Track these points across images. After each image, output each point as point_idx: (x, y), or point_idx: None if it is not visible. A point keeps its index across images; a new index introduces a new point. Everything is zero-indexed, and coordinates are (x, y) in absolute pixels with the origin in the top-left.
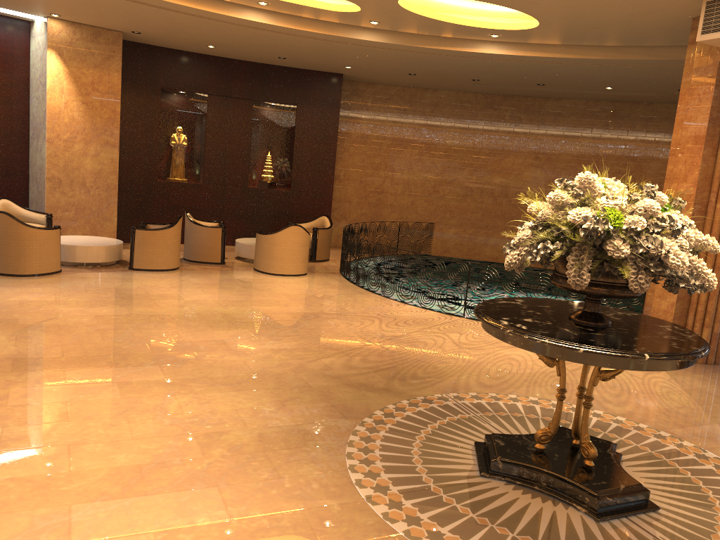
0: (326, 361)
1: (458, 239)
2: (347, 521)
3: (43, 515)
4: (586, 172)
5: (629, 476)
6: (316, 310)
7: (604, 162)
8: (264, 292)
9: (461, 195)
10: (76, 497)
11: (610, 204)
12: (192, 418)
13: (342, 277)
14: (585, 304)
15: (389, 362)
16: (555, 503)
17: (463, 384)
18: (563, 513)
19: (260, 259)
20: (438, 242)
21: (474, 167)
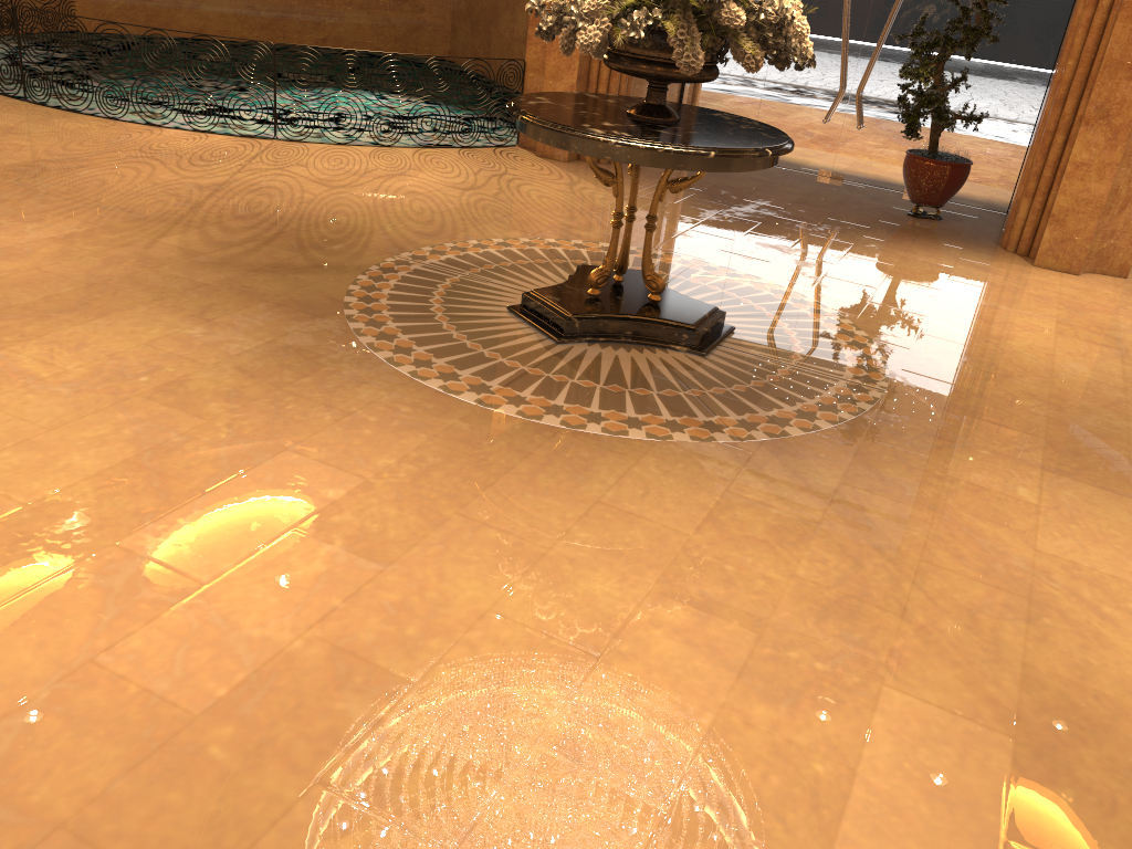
0: (172, 241)
1: None
2: (494, 434)
3: (98, 571)
4: None
5: (700, 302)
6: (23, 158)
7: None
8: None
9: None
10: (105, 532)
11: None
12: (97, 375)
13: None
14: (650, 94)
15: (267, 226)
16: (652, 351)
17: (401, 239)
18: (669, 358)
19: None
20: (87, 5)
21: None
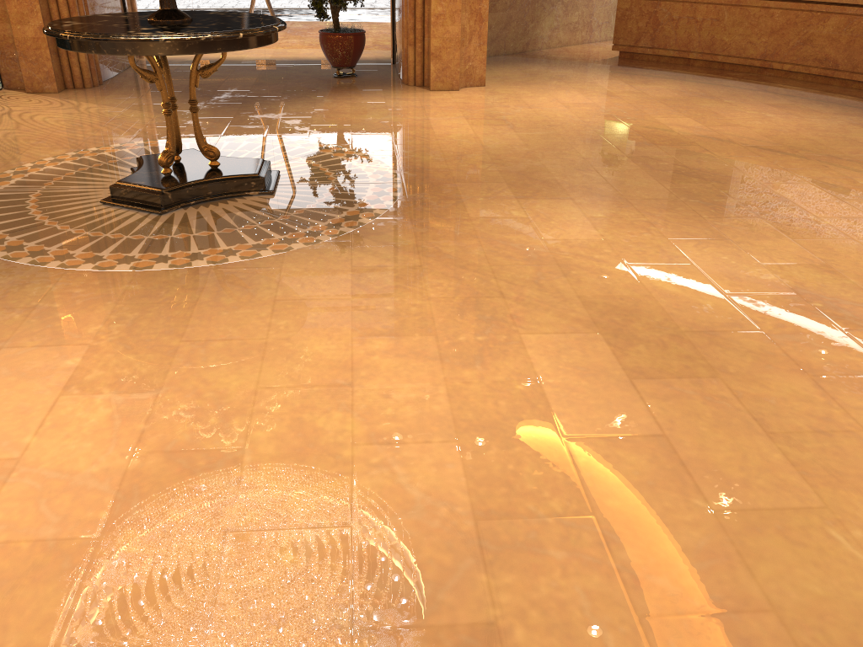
0: None
1: None
2: (164, 285)
3: None
4: None
5: (248, 158)
6: None
7: None
8: None
9: None
10: None
11: None
12: None
13: None
14: (163, 2)
15: None
16: (234, 200)
17: None
18: (250, 201)
19: None
20: None
21: None
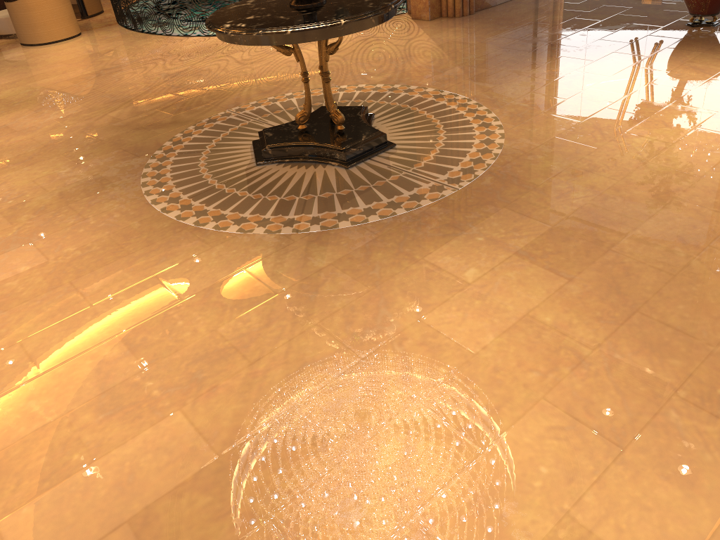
0: (114, 114)
1: None
2: (147, 230)
3: None
4: None
5: (371, 128)
6: (96, 69)
7: None
8: (38, 65)
9: None
10: None
11: None
12: None
13: (120, 27)
14: None
15: (175, 97)
16: (316, 167)
17: (244, 97)
18: (321, 171)
19: (22, 31)
20: None
21: None
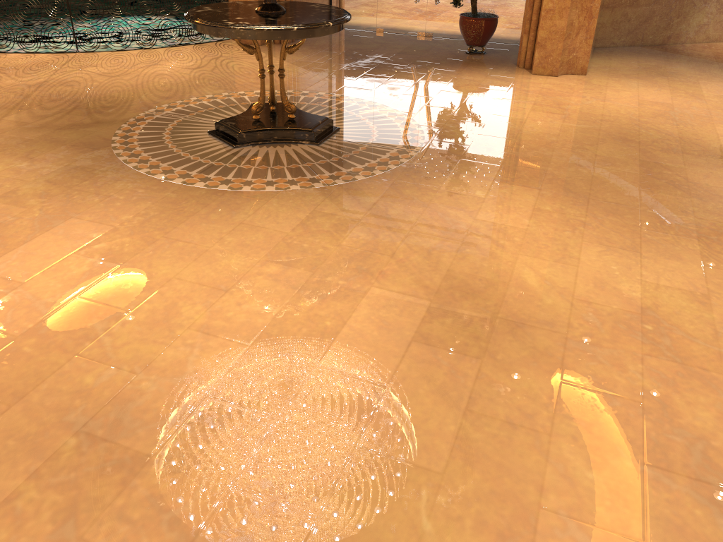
0: (11, 118)
1: None
2: (189, 197)
3: None
4: None
5: (318, 115)
6: None
7: None
8: None
9: None
10: None
11: None
12: None
13: None
14: None
15: (69, 103)
16: (289, 146)
17: (150, 102)
18: (298, 148)
19: None
20: None
21: None
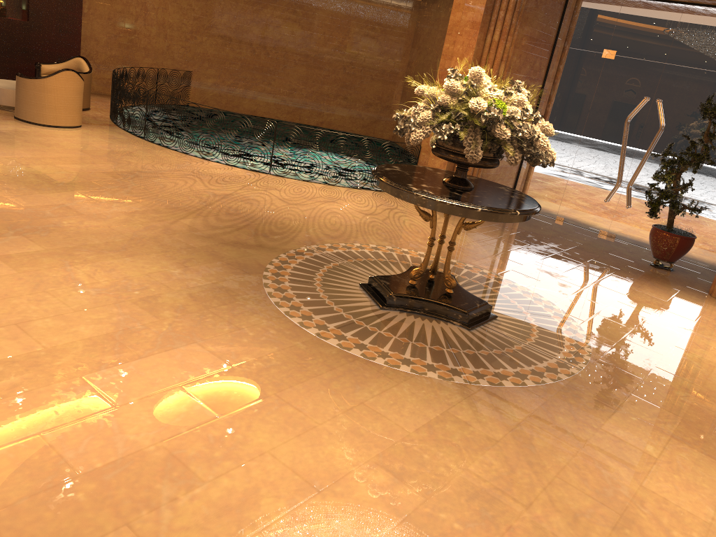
0: (186, 222)
1: (216, 90)
2: (318, 354)
3: (65, 389)
4: (477, 67)
5: (477, 297)
6: (129, 168)
7: (355, 23)
8: (55, 147)
9: (220, 43)
10: (78, 369)
11: (494, 96)
12: (113, 286)
13: (123, 130)
14: (457, 172)
15: (242, 220)
16: (438, 322)
17: (315, 237)
18: (447, 328)
19: (26, 107)
20: (196, 92)
21: (233, 15)
